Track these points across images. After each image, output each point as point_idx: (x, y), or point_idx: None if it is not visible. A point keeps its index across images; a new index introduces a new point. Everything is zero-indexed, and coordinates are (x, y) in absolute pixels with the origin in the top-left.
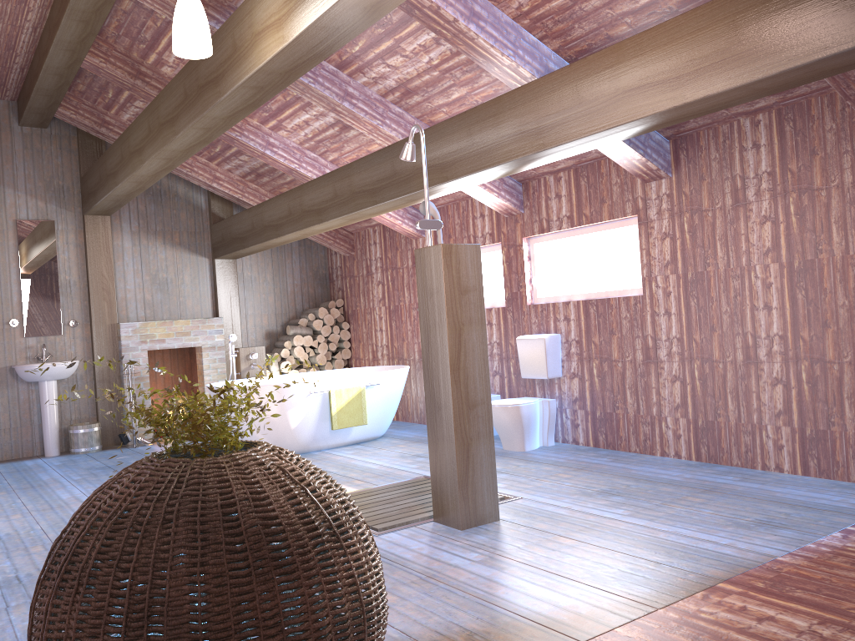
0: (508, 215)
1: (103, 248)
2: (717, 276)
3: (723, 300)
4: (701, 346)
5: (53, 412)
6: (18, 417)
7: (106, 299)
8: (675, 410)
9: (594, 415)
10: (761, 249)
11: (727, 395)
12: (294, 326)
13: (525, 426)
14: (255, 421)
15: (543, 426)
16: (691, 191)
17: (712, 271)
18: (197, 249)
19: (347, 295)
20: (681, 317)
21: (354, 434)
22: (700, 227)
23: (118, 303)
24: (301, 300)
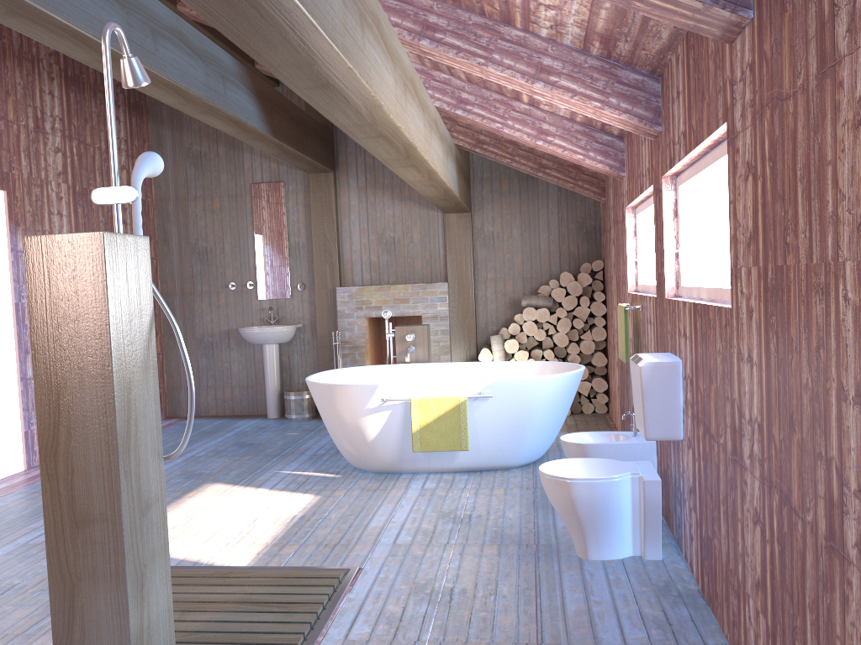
0: (651, 137)
1: (326, 207)
2: (798, 284)
3: (804, 353)
4: (780, 461)
5: (272, 375)
6: (254, 376)
7: (328, 261)
8: (756, 589)
9: (701, 531)
10: (854, 210)
11: (807, 611)
12: (528, 296)
13: (584, 517)
14: (331, 425)
15: (641, 523)
16: (772, 49)
17: (792, 269)
18: (428, 203)
19: (604, 255)
20: (762, 376)
21: (463, 459)
22: (781, 146)
23: (344, 265)
24: (558, 260)
